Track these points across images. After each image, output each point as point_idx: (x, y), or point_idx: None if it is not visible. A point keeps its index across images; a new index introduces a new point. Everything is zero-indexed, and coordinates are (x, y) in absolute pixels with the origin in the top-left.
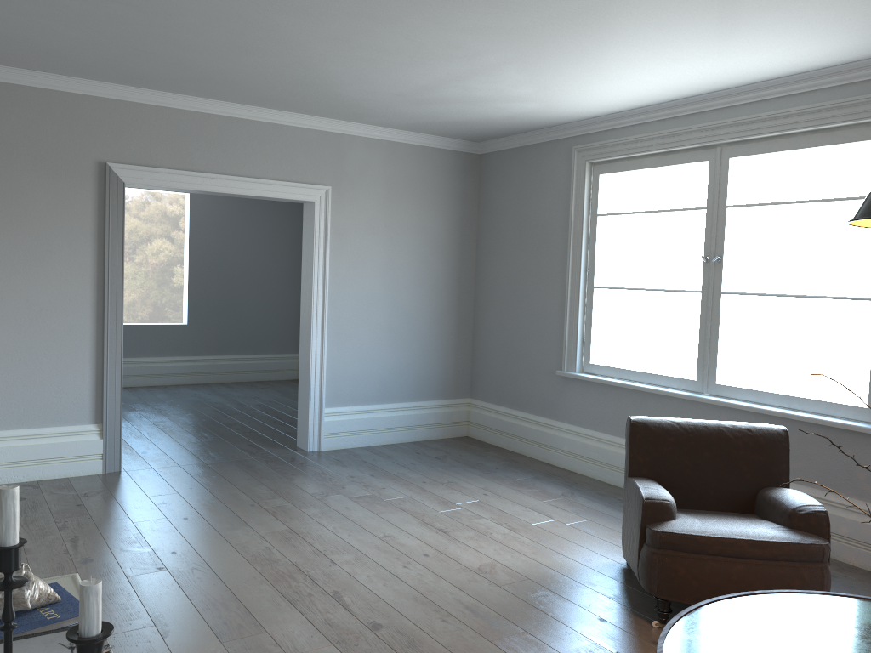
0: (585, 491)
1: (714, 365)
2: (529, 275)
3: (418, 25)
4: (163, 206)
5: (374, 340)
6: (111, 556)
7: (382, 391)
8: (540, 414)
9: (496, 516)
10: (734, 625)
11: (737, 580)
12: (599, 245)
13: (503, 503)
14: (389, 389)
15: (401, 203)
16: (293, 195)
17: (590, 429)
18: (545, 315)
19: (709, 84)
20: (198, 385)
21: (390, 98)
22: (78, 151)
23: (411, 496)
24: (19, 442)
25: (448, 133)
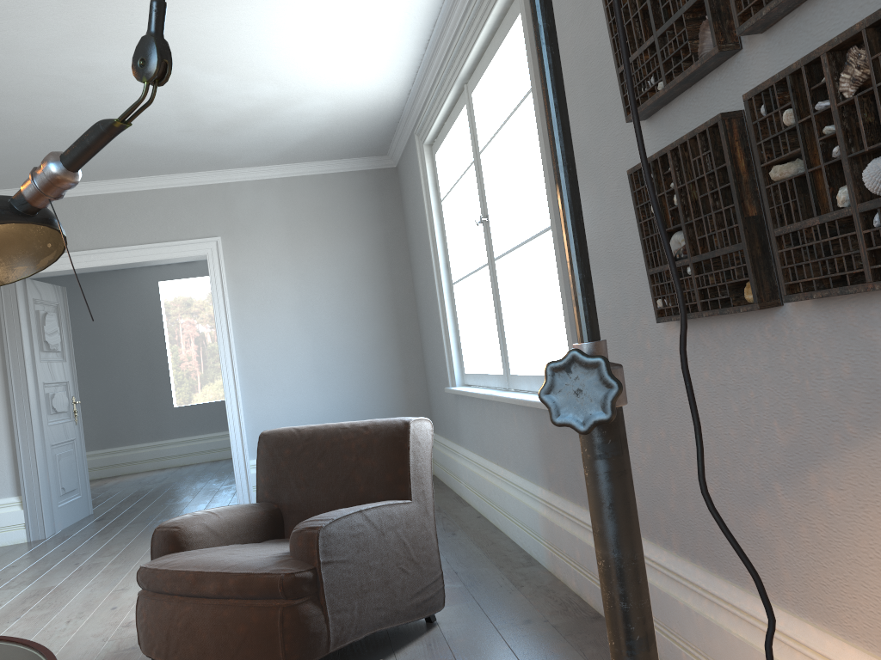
0: None
1: (506, 351)
2: (428, 285)
3: (8, 61)
4: None
5: (299, 383)
6: None
7: None
8: (455, 440)
9: None
10: None
11: (182, 626)
12: (462, 234)
13: None
14: None
15: (307, 237)
16: (182, 253)
17: (472, 451)
18: (439, 326)
19: (407, 16)
20: None
21: (191, 136)
22: None
23: None
24: None
25: (336, 154)
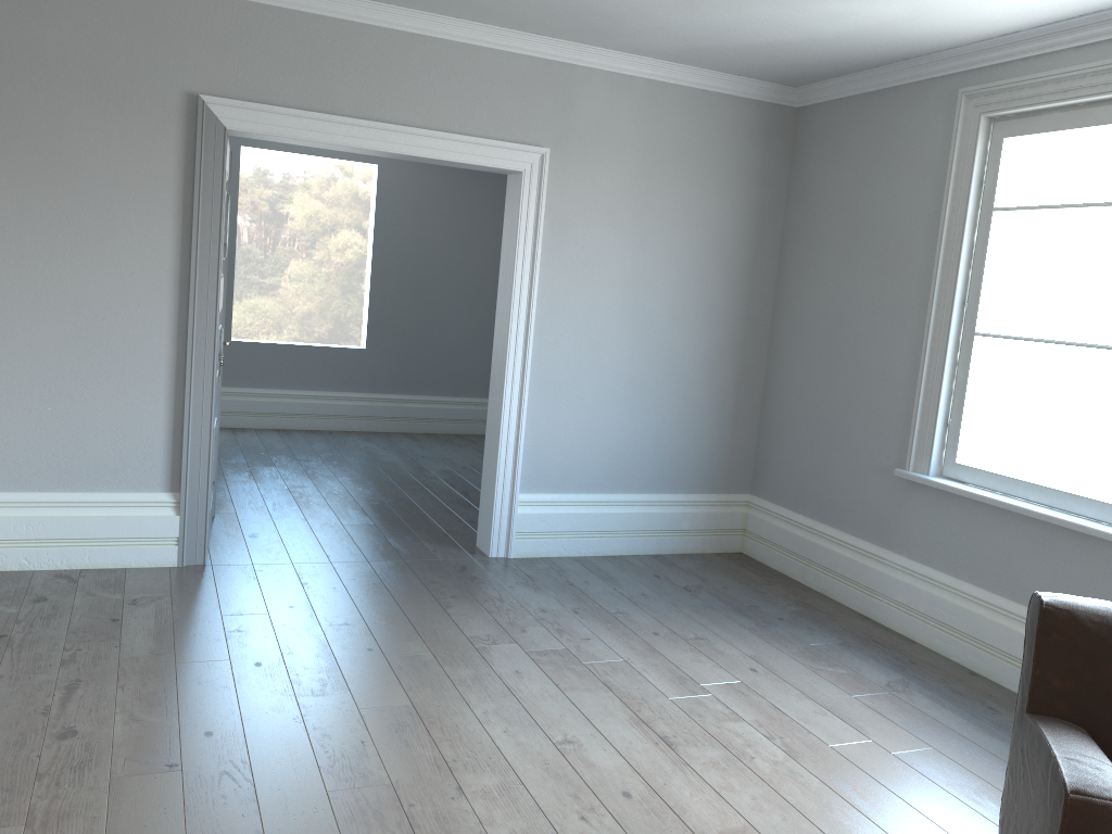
0: (929, 683)
1: None
2: (862, 308)
3: None
4: (354, 184)
5: (604, 395)
6: (108, 729)
7: (611, 474)
8: (861, 535)
9: (766, 720)
10: None
11: None
12: (990, 262)
13: (783, 693)
14: (623, 472)
15: (661, 181)
16: (489, 161)
17: (946, 574)
18: (884, 376)
19: None
20: (375, 434)
21: None
22: (157, 76)
23: (628, 661)
24: (58, 511)
25: (746, 69)
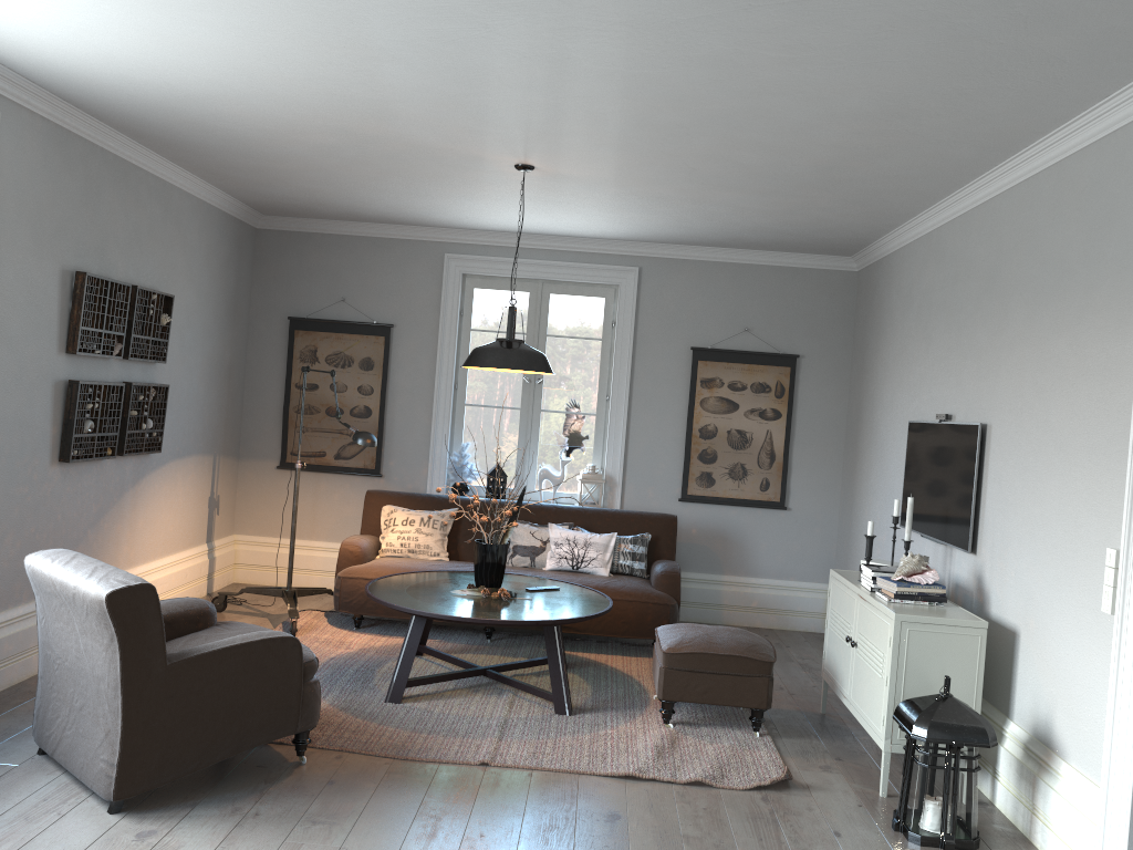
0: None
1: None
2: None
3: None
4: None
5: None
6: None
7: None
8: None
9: None
10: (493, 613)
11: None
12: None
13: None
14: None
15: None
16: None
17: None
18: None
19: None
20: None
21: None
22: None
23: None
24: None
25: None
